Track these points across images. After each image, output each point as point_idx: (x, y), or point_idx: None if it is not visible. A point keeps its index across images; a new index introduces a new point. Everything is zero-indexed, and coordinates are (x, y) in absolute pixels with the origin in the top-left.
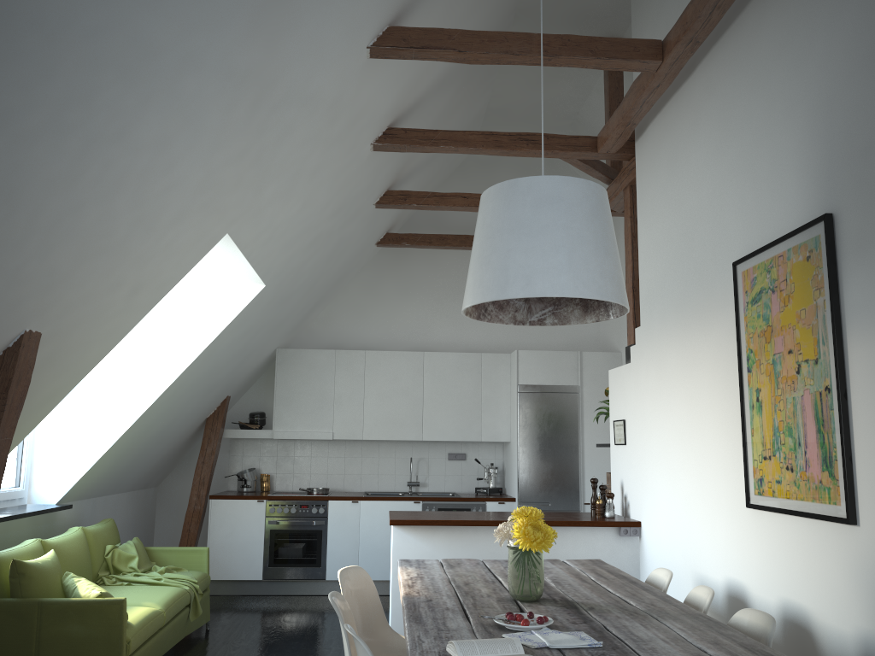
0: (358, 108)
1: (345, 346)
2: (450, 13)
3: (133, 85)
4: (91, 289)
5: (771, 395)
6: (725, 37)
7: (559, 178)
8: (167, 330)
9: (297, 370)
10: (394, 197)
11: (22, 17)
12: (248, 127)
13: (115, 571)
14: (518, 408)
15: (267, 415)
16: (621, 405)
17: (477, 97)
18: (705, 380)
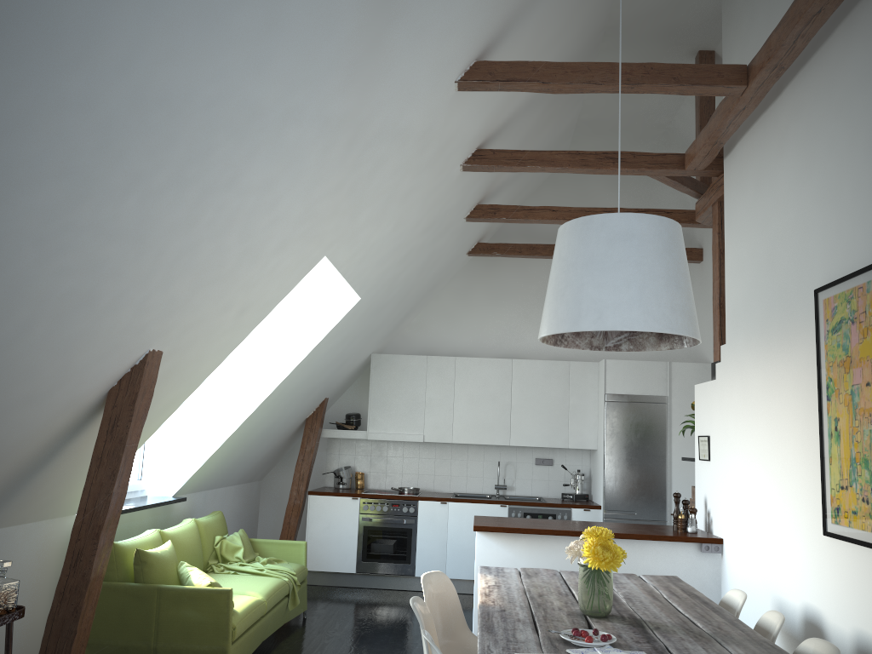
0: (447, 135)
1: (437, 351)
2: (537, 40)
3: (242, 141)
4: (204, 312)
5: (848, 426)
6: (811, 61)
7: (632, 215)
8: (271, 339)
9: (391, 374)
10: (484, 211)
11: (152, 99)
12: (343, 164)
13: (223, 560)
14: (605, 417)
15: (362, 416)
16: (706, 421)
17: (567, 111)
18: (786, 404)
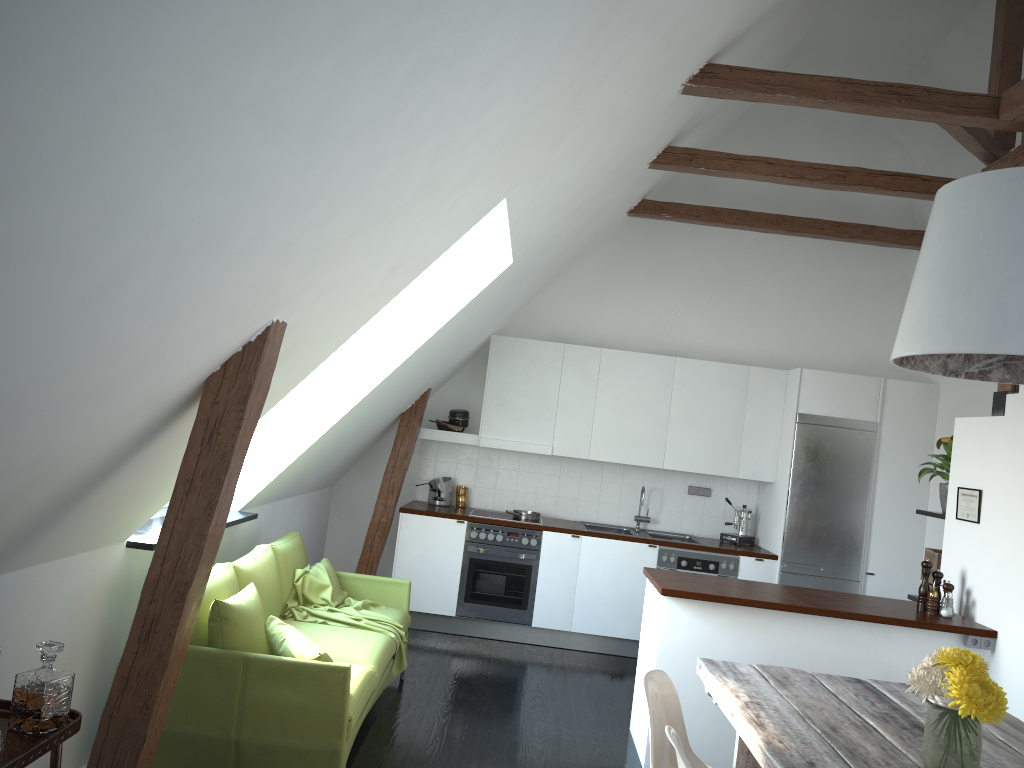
0: (693, 34)
1: (572, 338)
2: None
3: None
4: (352, 268)
5: None
6: None
7: None
8: (385, 308)
9: (515, 364)
10: (676, 156)
11: None
12: (583, 54)
13: (304, 601)
14: (794, 443)
15: (470, 414)
16: (976, 469)
17: (799, 27)
18: None
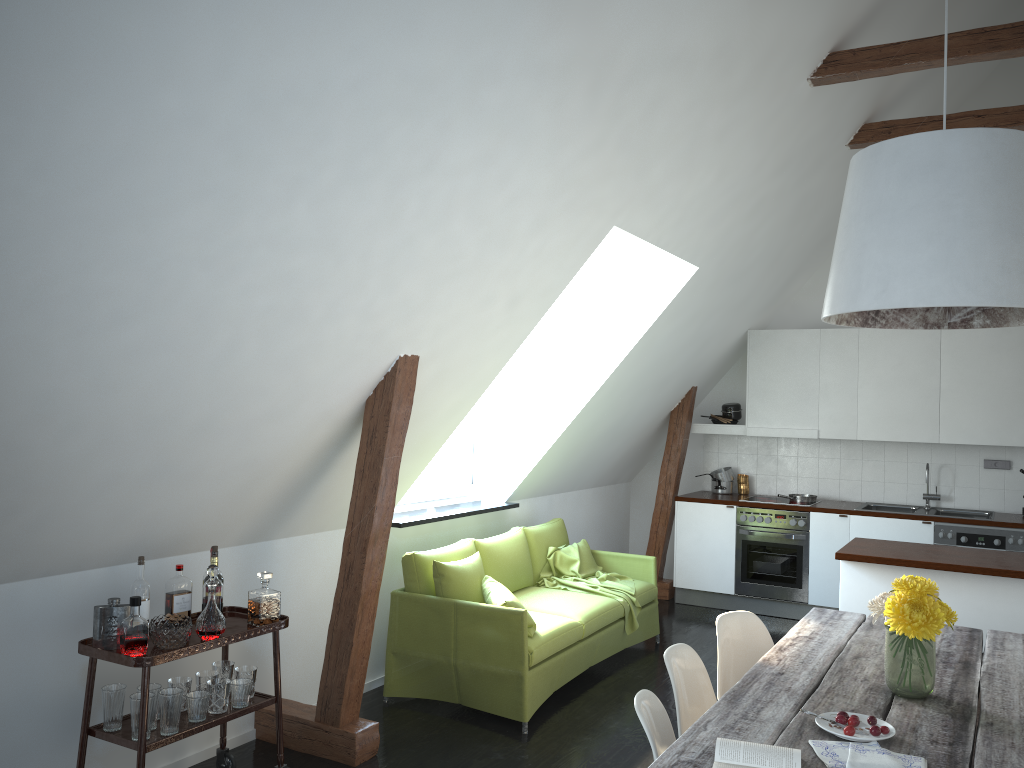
0: (764, 45)
1: None
2: None
3: (423, 117)
4: (457, 309)
5: None
6: None
7: (940, 133)
8: (597, 324)
9: (773, 355)
10: (873, 132)
11: (275, 97)
12: (594, 114)
13: (559, 573)
14: None
15: (745, 407)
16: None
17: None
18: None
